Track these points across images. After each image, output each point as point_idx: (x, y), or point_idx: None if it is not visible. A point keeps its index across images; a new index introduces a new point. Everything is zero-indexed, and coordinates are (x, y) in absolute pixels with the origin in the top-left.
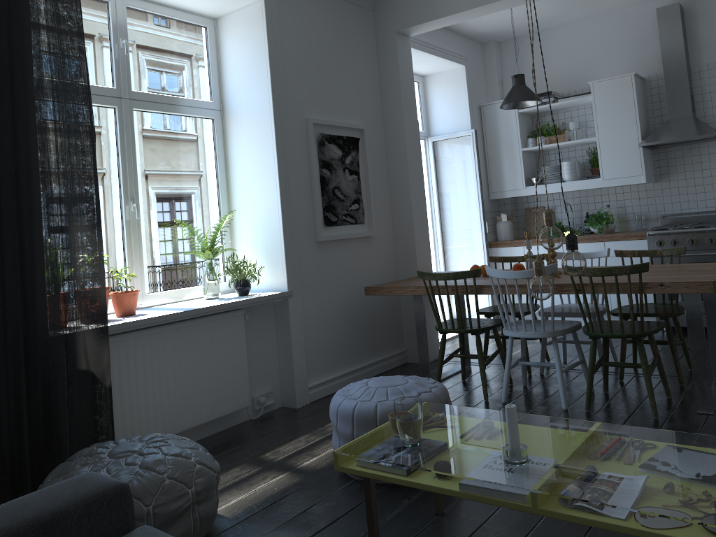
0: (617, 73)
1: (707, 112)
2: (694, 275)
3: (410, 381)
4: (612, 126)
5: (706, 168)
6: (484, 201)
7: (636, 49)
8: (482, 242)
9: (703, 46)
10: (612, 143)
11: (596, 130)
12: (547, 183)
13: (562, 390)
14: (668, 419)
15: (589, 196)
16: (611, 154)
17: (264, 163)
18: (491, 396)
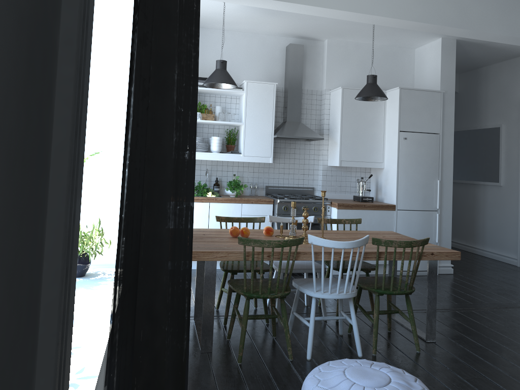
0: (253, 79)
1: (303, 121)
2: None
3: (382, 369)
4: (256, 117)
5: (297, 158)
6: None
7: (267, 66)
8: None
9: (307, 78)
10: (254, 130)
11: (245, 118)
12: (196, 151)
13: (359, 340)
14: (425, 351)
15: (219, 165)
16: (252, 138)
17: (112, 91)
18: (285, 353)
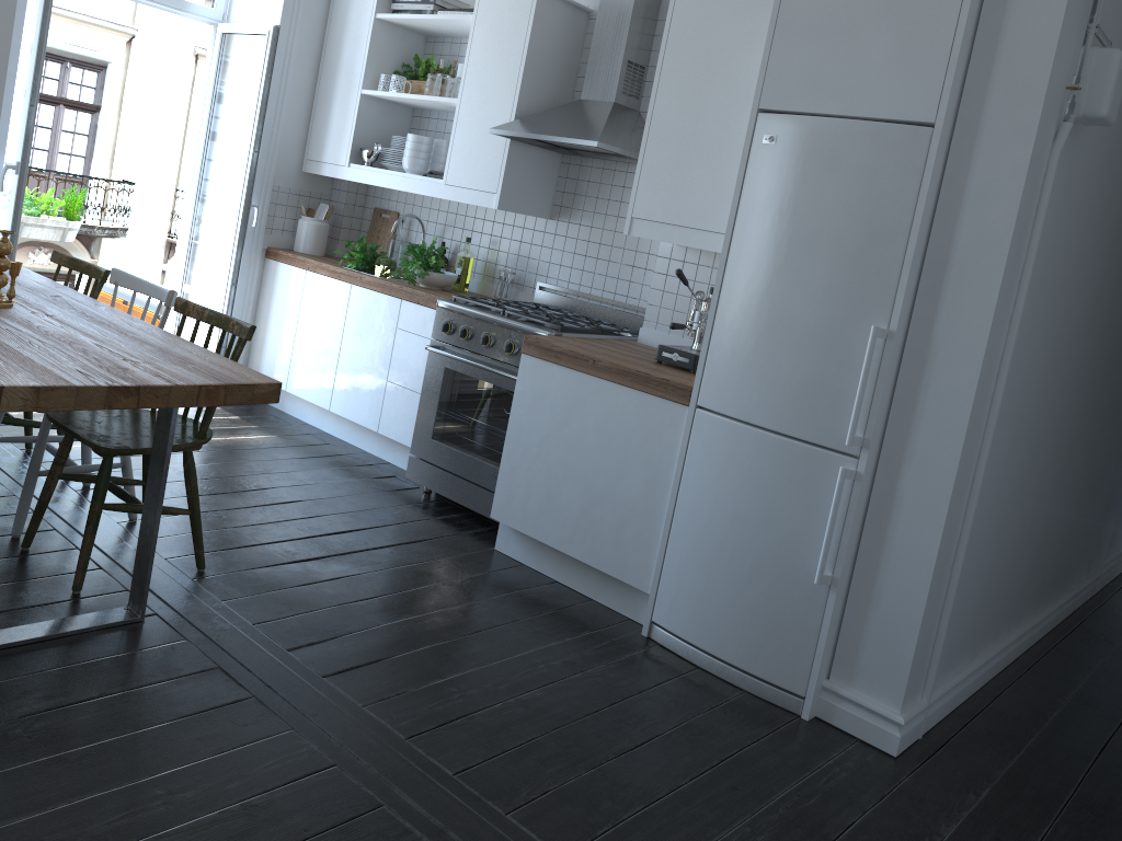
0: None
1: None
2: (2, 371)
3: None
4: (484, 84)
5: (625, 215)
6: (285, 171)
7: None
8: (234, 241)
9: None
10: (474, 118)
11: (462, 85)
12: (389, 168)
13: None
14: None
15: (460, 214)
16: (468, 140)
17: None
18: None
